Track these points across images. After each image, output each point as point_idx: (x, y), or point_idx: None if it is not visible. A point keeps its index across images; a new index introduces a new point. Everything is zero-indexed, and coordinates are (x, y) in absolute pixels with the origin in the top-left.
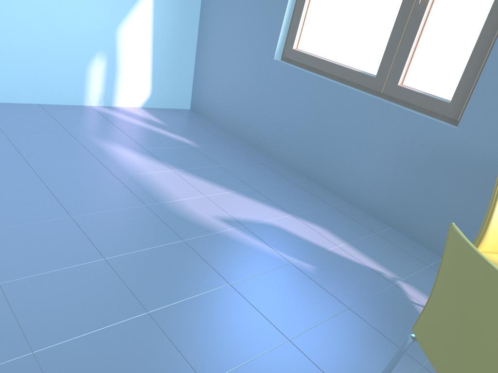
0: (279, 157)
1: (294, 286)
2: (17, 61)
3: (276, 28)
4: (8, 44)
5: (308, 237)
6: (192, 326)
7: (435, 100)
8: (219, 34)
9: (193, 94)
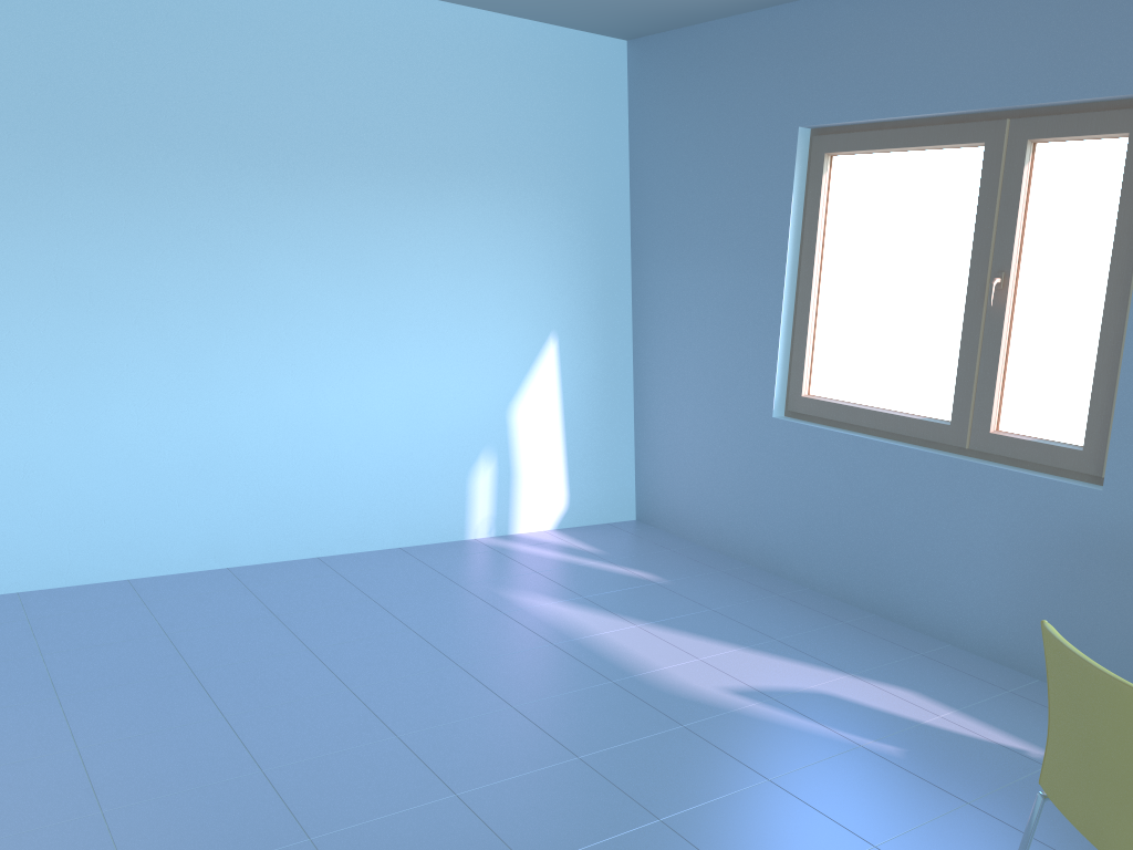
0: (812, 582)
1: (872, 777)
2: (370, 485)
3: (768, 368)
4: (357, 463)
5: (885, 706)
6: (727, 833)
7: (1056, 449)
8: (670, 388)
9: (639, 493)
